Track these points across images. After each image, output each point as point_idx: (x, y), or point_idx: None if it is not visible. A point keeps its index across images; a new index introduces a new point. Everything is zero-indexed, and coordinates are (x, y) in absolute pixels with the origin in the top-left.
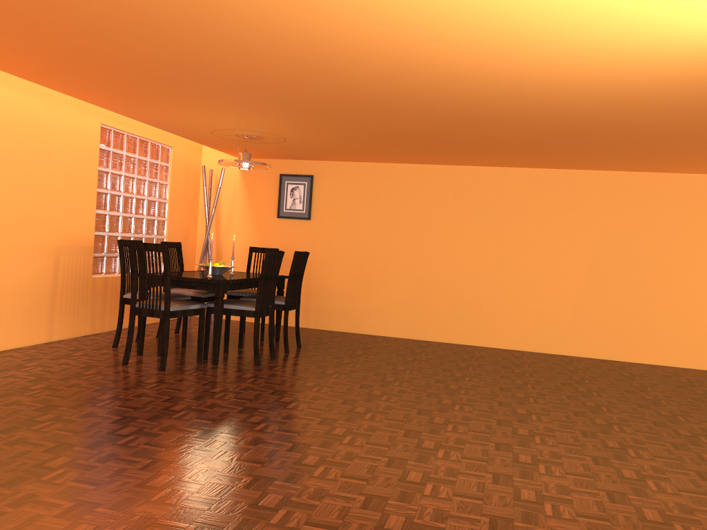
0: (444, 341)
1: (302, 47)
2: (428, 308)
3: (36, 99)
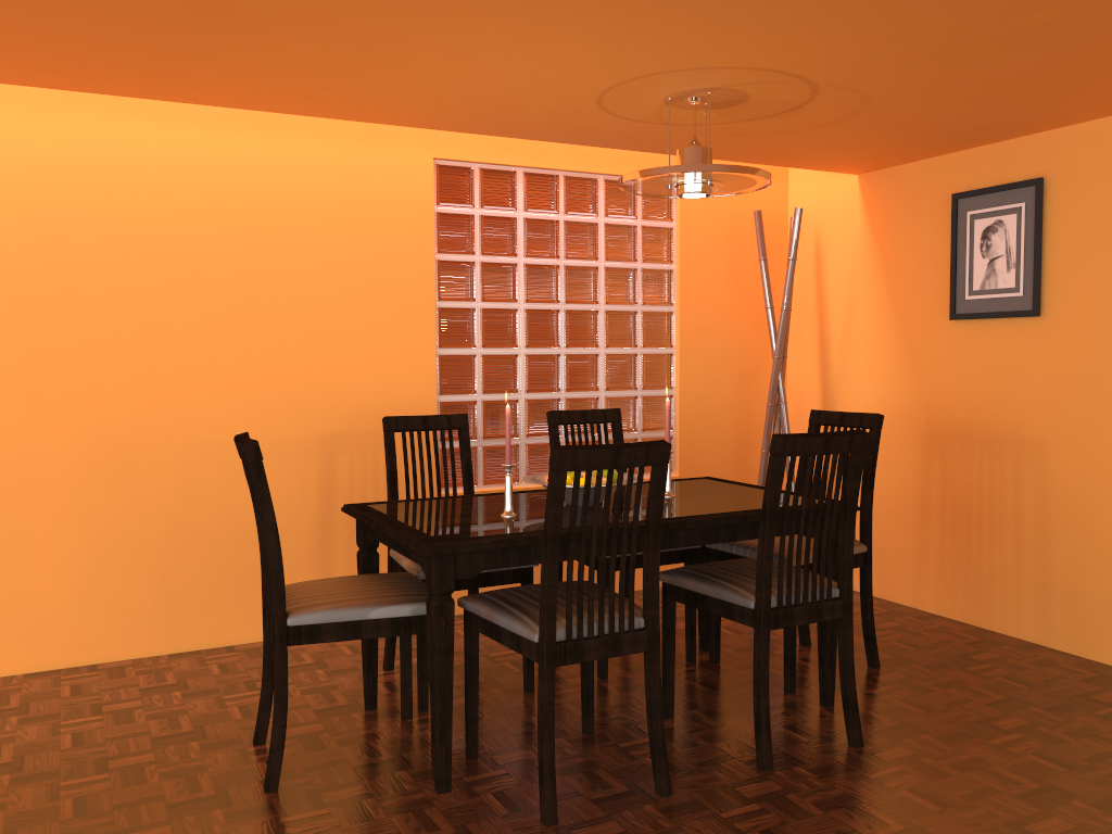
0: None
1: None
2: None
3: (237, 134)
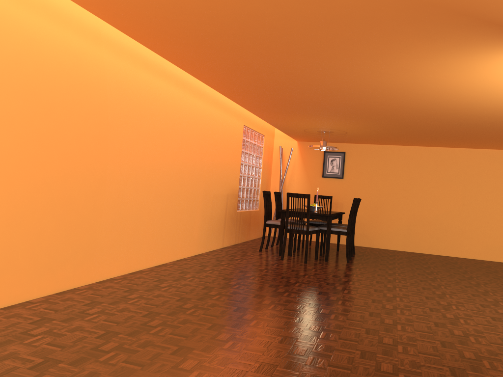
0: (429, 253)
1: (427, 99)
2: (419, 232)
3: (226, 114)
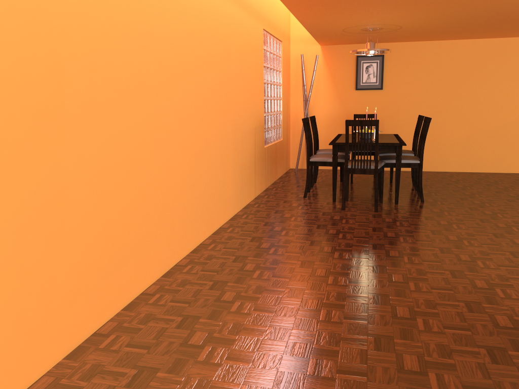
0: (491, 172)
1: None
2: (478, 148)
3: (245, 14)
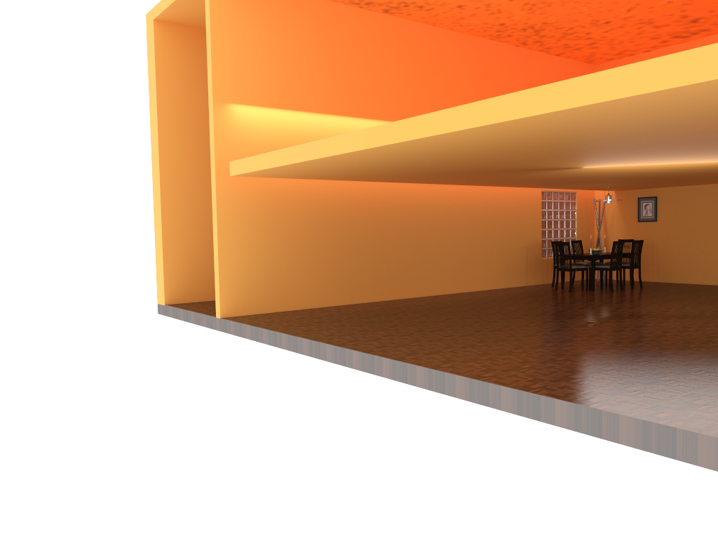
0: None
1: (601, 176)
2: None
3: (516, 188)
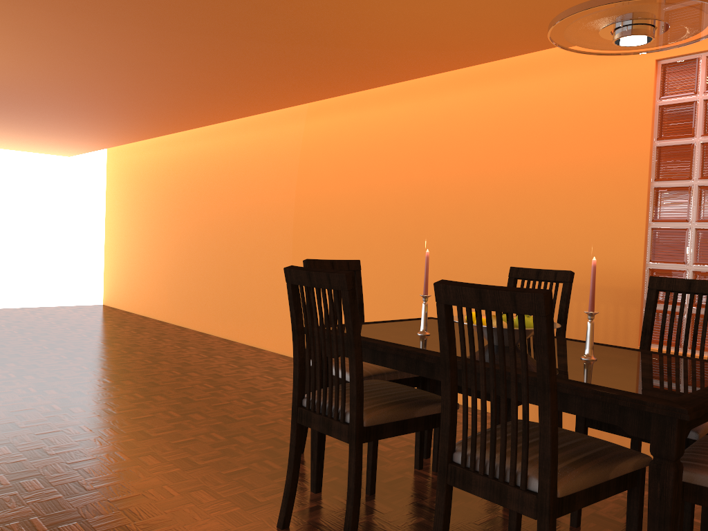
0: None
1: None
2: None
3: (516, 82)
